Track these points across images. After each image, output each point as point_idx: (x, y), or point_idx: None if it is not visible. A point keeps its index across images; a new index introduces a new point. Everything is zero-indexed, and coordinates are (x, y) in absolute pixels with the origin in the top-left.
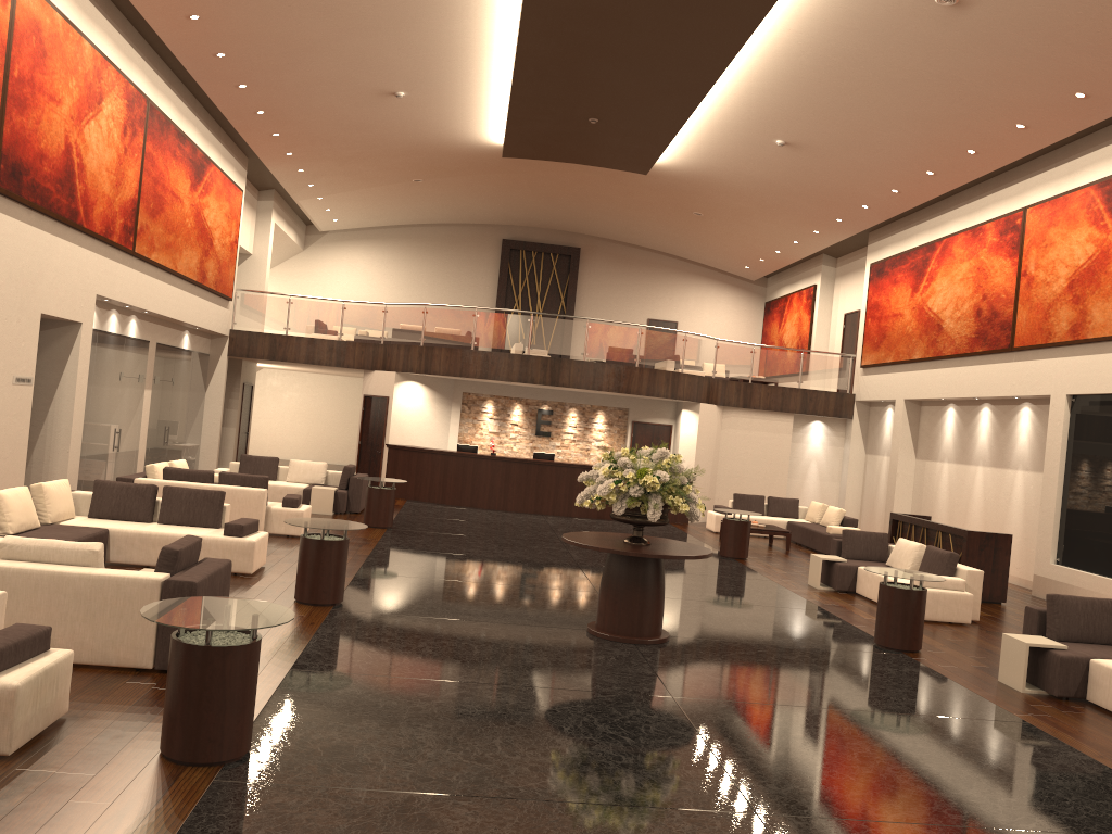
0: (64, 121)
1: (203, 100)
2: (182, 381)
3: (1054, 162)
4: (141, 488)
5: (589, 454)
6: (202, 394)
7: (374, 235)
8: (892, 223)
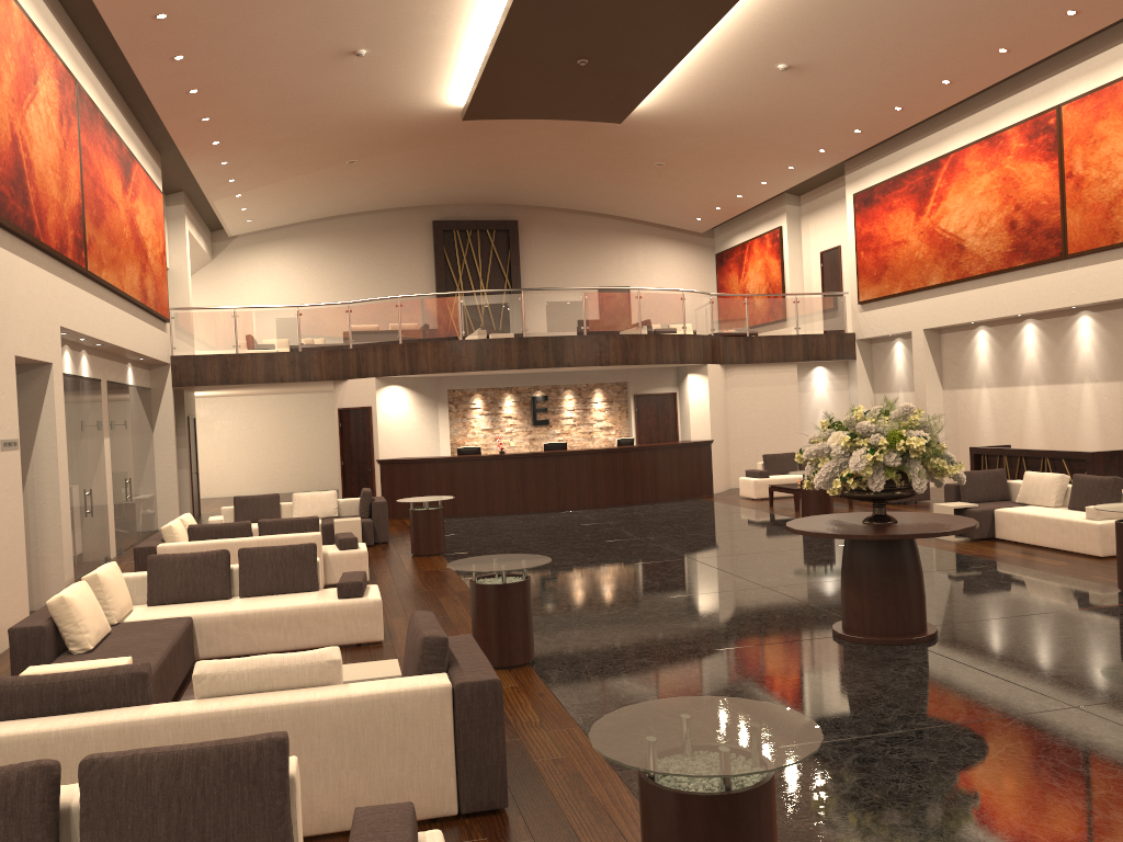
0: (7, 104)
1: (120, 83)
2: (133, 423)
3: (1090, 52)
4: (211, 556)
5: (592, 437)
6: (150, 435)
7: (289, 233)
8: (874, 147)
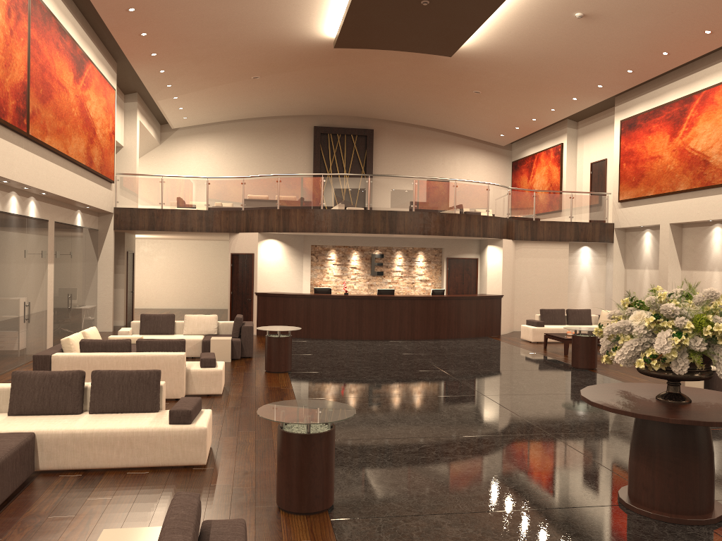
0: None
1: (78, 1)
2: (79, 254)
3: None
4: (66, 376)
5: (414, 286)
6: (95, 263)
7: (214, 129)
8: (639, 86)
